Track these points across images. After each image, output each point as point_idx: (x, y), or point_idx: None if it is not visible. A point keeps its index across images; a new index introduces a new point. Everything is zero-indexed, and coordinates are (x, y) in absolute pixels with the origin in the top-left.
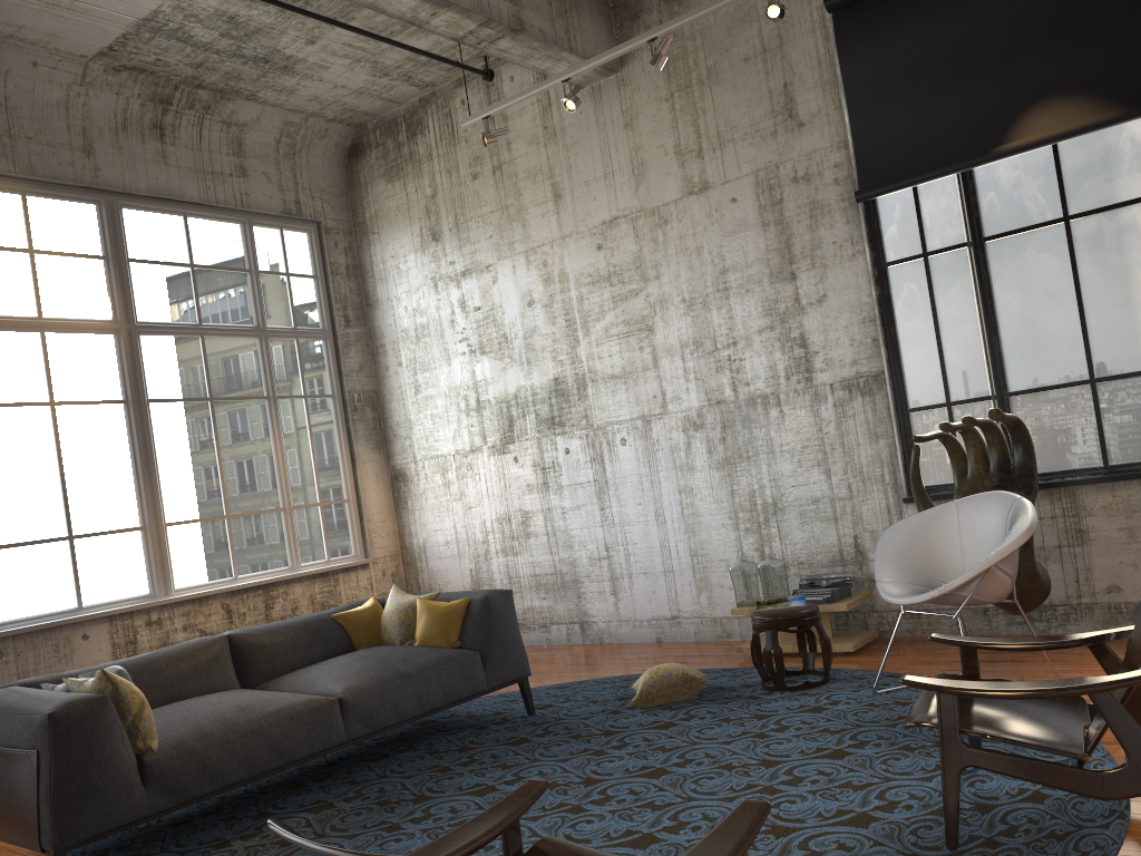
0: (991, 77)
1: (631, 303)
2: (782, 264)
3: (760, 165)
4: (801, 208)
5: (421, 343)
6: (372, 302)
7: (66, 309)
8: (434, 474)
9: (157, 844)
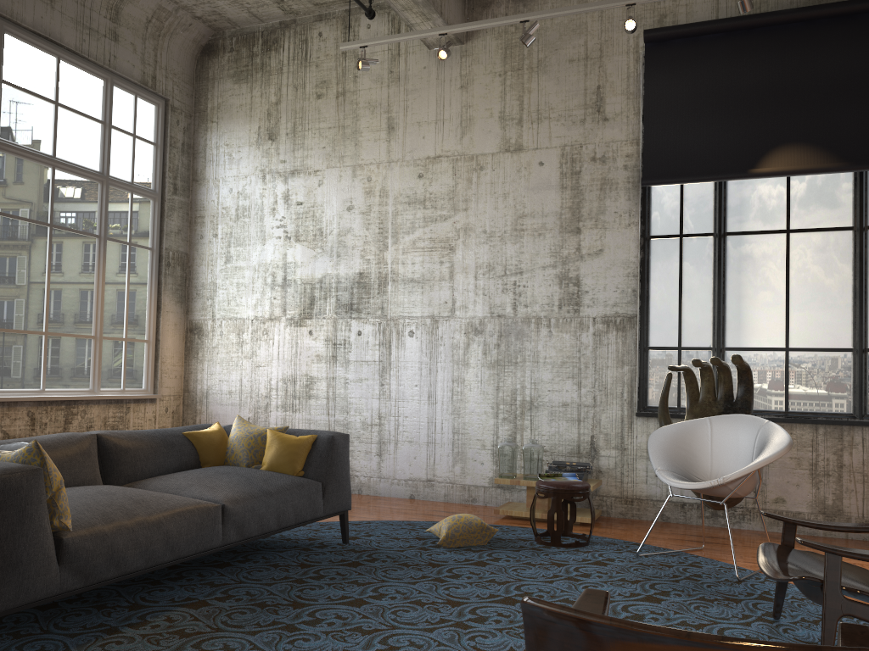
0: (755, 119)
1: (439, 225)
2: (571, 220)
3: (567, 142)
4: (594, 182)
5: (240, 222)
6: (199, 179)
7: None
8: (229, 333)
9: (33, 625)
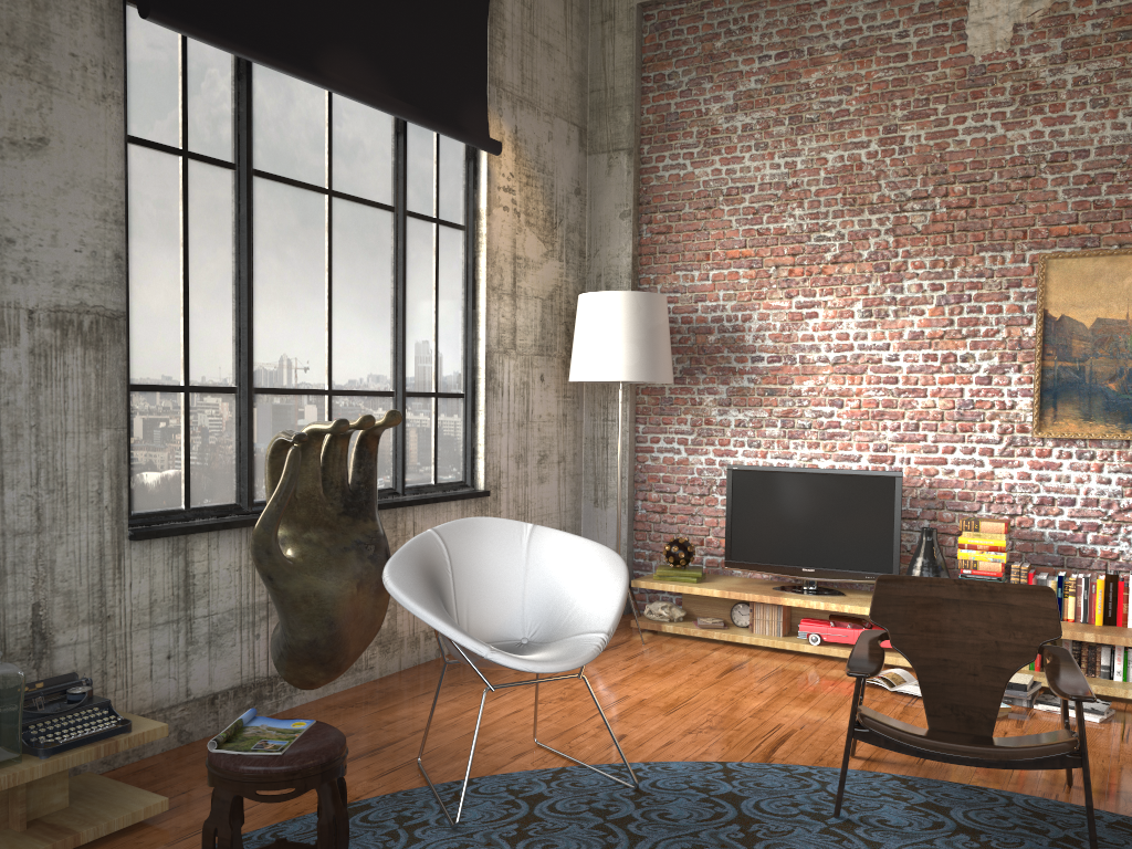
0: None
1: None
2: None
3: None
4: None
5: None
6: None
7: None
8: None
9: None
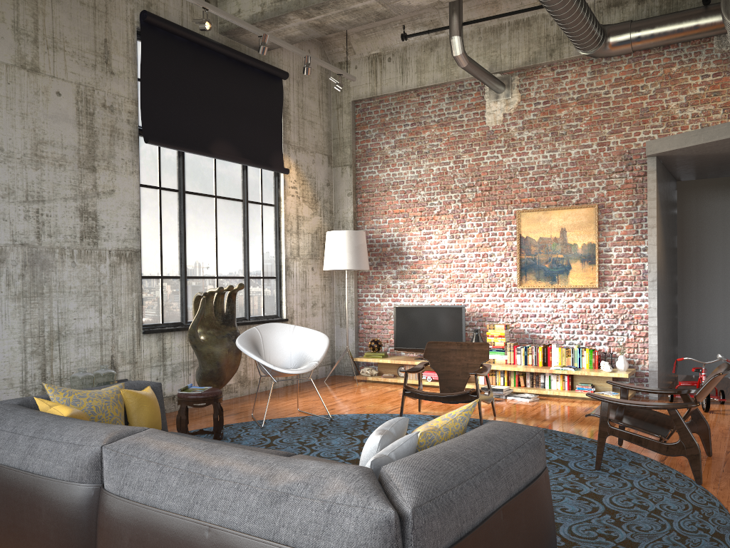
0: (205, 113)
1: None
2: (88, 158)
3: (82, 81)
4: (105, 127)
5: None
6: None
7: None
8: None
9: None
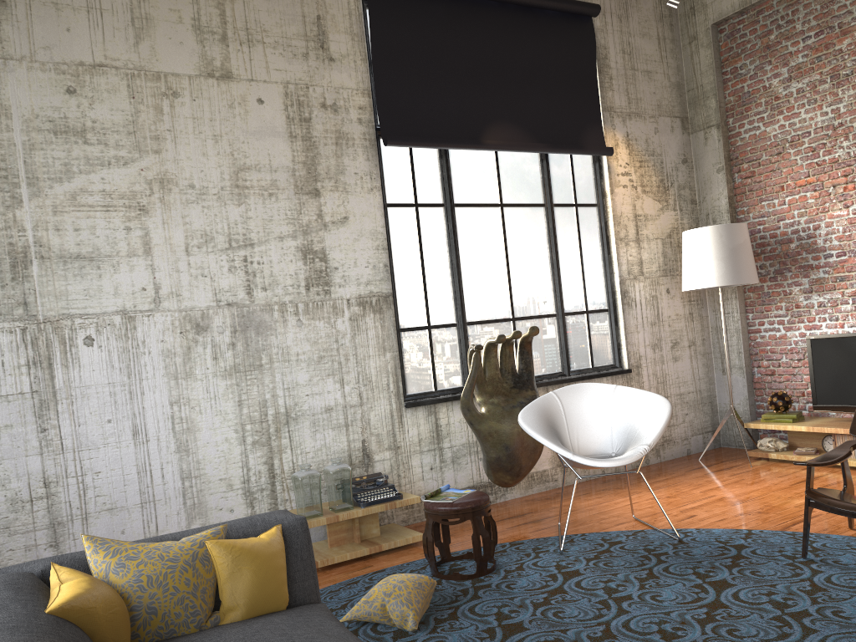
0: (472, 89)
1: (117, 172)
2: (308, 179)
3: (291, 79)
4: (328, 134)
5: None
6: None
7: None
8: None
9: None
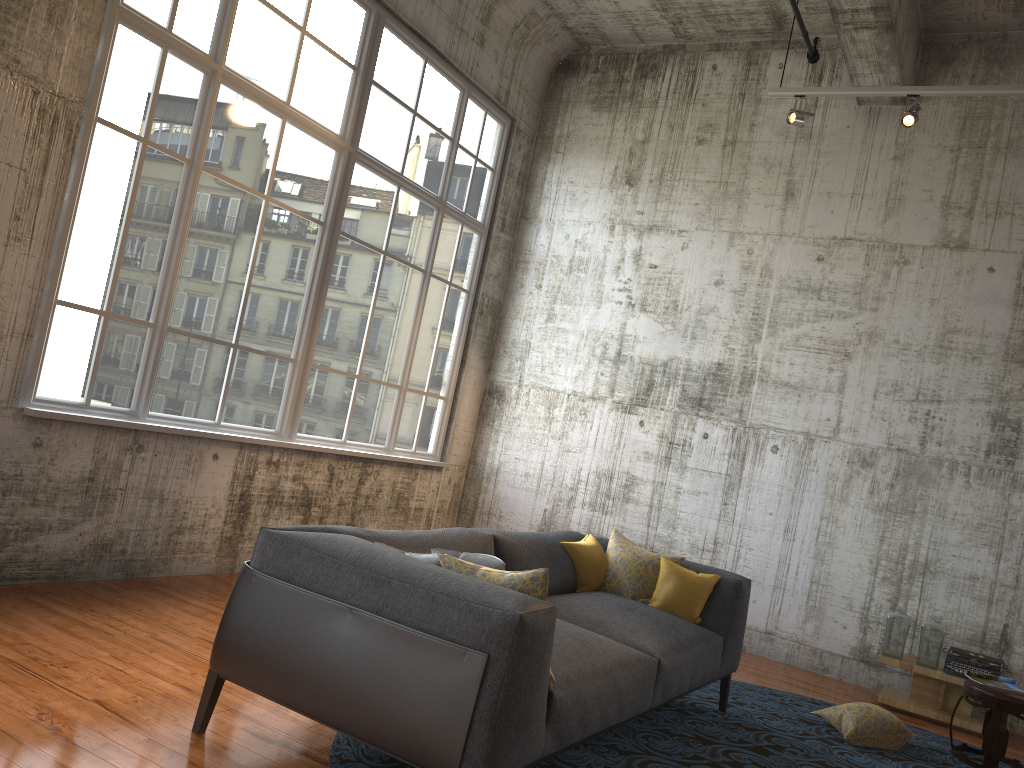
0: None
1: (835, 324)
2: (1022, 348)
3: None
4: None
5: (573, 276)
6: (529, 217)
7: (309, 105)
8: (537, 404)
9: None
